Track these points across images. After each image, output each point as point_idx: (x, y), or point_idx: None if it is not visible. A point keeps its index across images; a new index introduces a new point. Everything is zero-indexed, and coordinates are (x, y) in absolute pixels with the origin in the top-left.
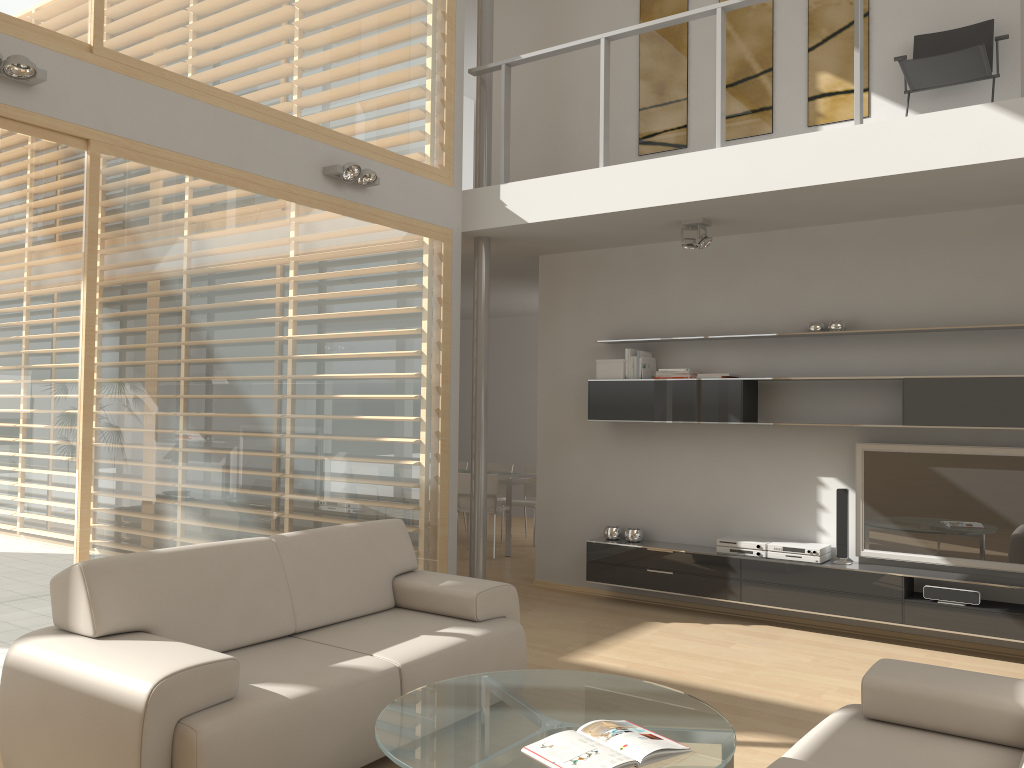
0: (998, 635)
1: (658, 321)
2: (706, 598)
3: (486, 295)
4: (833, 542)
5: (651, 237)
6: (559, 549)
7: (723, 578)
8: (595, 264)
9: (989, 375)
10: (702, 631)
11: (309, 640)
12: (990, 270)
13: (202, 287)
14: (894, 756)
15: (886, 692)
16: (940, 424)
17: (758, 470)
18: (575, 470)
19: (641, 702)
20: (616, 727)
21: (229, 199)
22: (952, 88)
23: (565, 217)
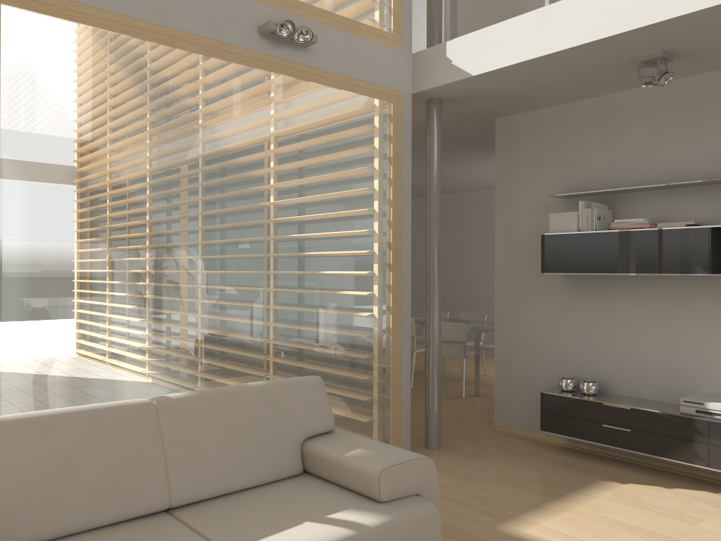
0: None
1: (614, 173)
2: (668, 460)
3: (438, 154)
4: None
5: (606, 85)
6: (516, 396)
7: (688, 440)
8: (549, 121)
9: None
10: (664, 498)
11: (181, 519)
12: None
13: (124, 142)
14: None
15: None
16: None
17: None
18: (531, 322)
19: None
20: None
21: (153, 55)
22: None
23: (509, 64)
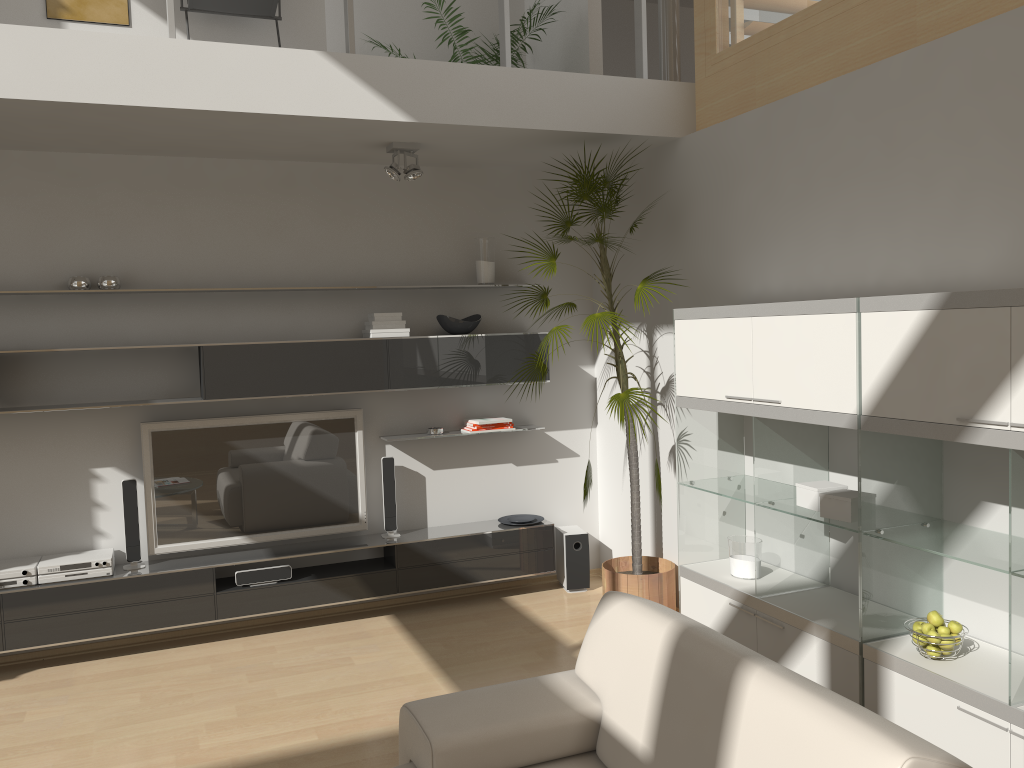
0: (311, 604)
1: None
2: None
3: None
4: (116, 544)
5: None
6: None
7: None
8: None
9: (291, 341)
10: None
11: None
12: (274, 228)
13: None
14: None
15: (461, 750)
16: (245, 395)
17: (5, 471)
18: None
19: None
20: None
21: None
22: (225, 18)
23: None
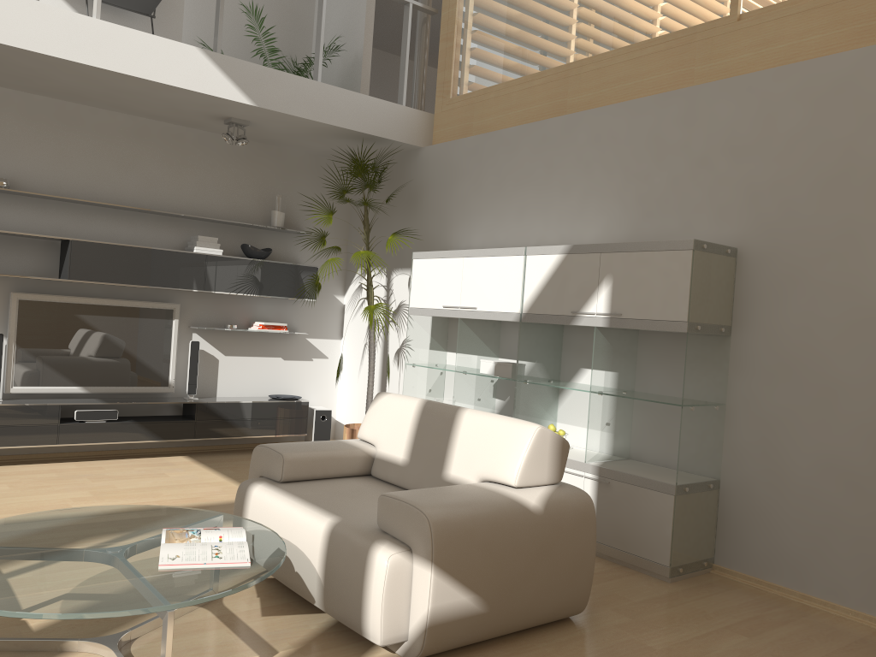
0: (131, 440)
1: None
2: None
3: None
4: None
5: None
6: None
7: None
8: None
9: (138, 246)
10: None
11: None
12: (128, 164)
13: None
14: (340, 493)
15: (299, 461)
16: (99, 280)
17: None
18: None
19: (130, 518)
20: (186, 530)
21: None
22: (110, 8)
23: None
